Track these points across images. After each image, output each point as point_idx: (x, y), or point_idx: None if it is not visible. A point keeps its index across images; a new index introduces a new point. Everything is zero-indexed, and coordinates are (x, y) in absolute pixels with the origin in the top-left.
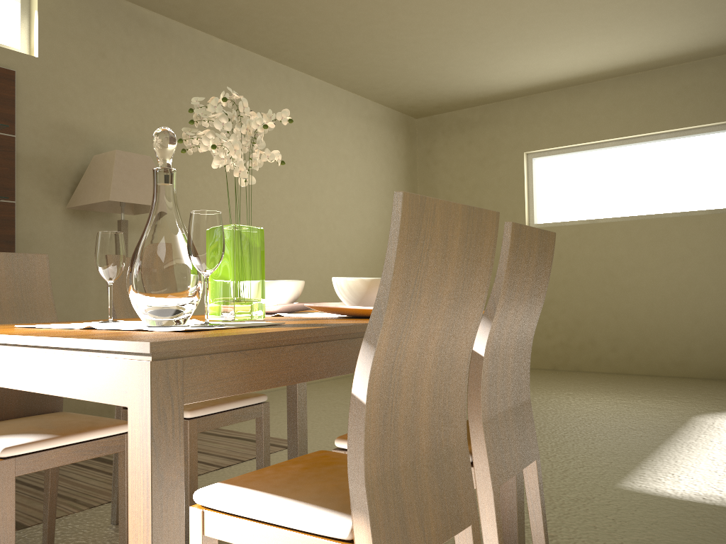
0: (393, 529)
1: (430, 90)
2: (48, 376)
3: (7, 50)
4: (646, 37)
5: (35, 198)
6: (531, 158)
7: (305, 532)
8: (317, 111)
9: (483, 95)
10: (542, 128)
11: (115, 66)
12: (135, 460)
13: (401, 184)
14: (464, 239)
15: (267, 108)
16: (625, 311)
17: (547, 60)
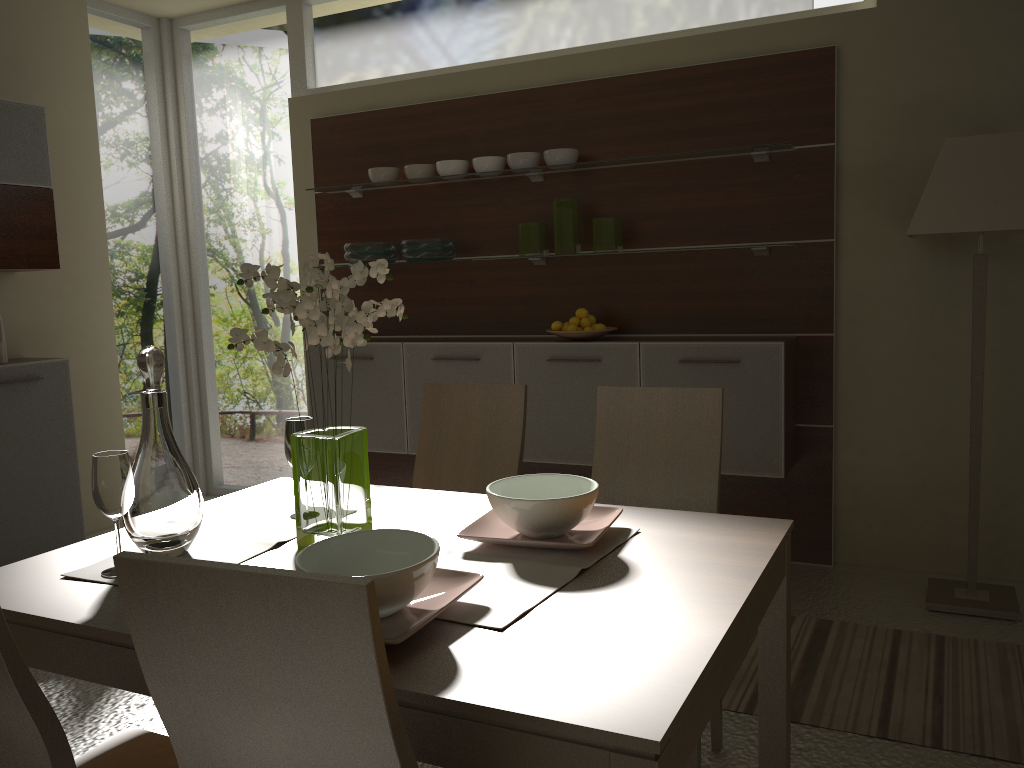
0: None
1: None
2: None
3: (829, 17)
4: None
5: (870, 228)
6: None
7: None
8: None
9: None
10: None
11: None
12: None
13: None
14: None
15: None
16: None
17: None
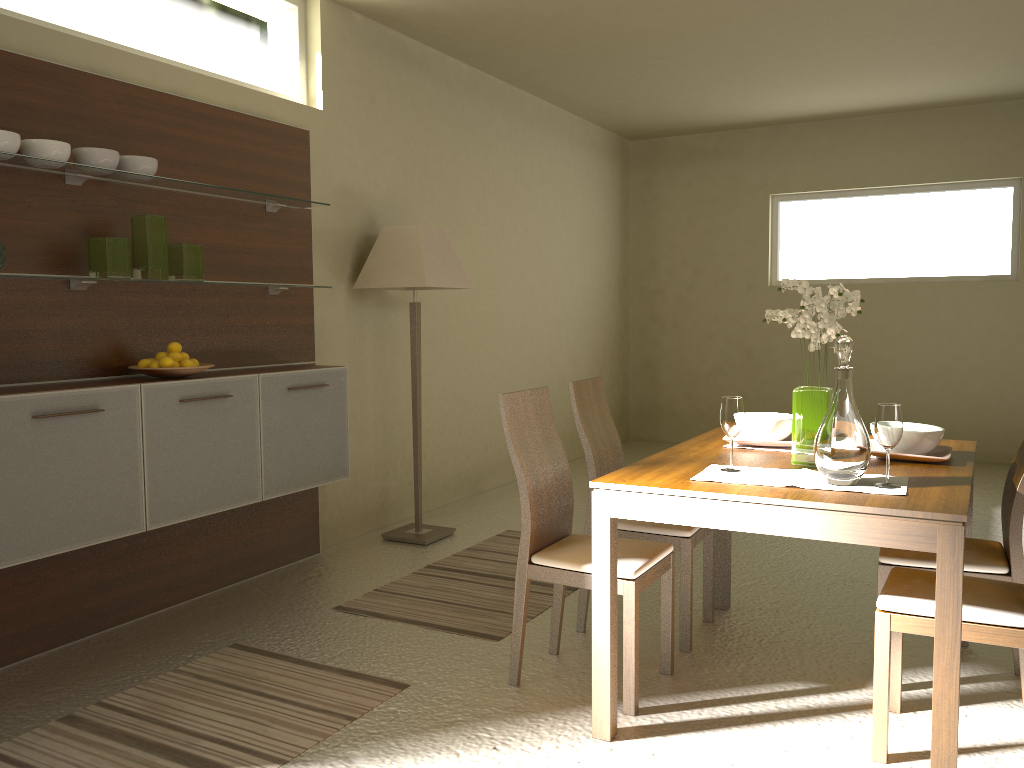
0: None
1: (670, 116)
2: (835, 529)
3: (299, 105)
4: (943, 83)
5: (324, 278)
6: (777, 201)
7: (987, 624)
8: (547, 143)
9: (727, 123)
10: (793, 167)
11: (383, 112)
12: (943, 584)
13: (616, 225)
14: None
15: (505, 145)
16: (882, 386)
17: (823, 97)
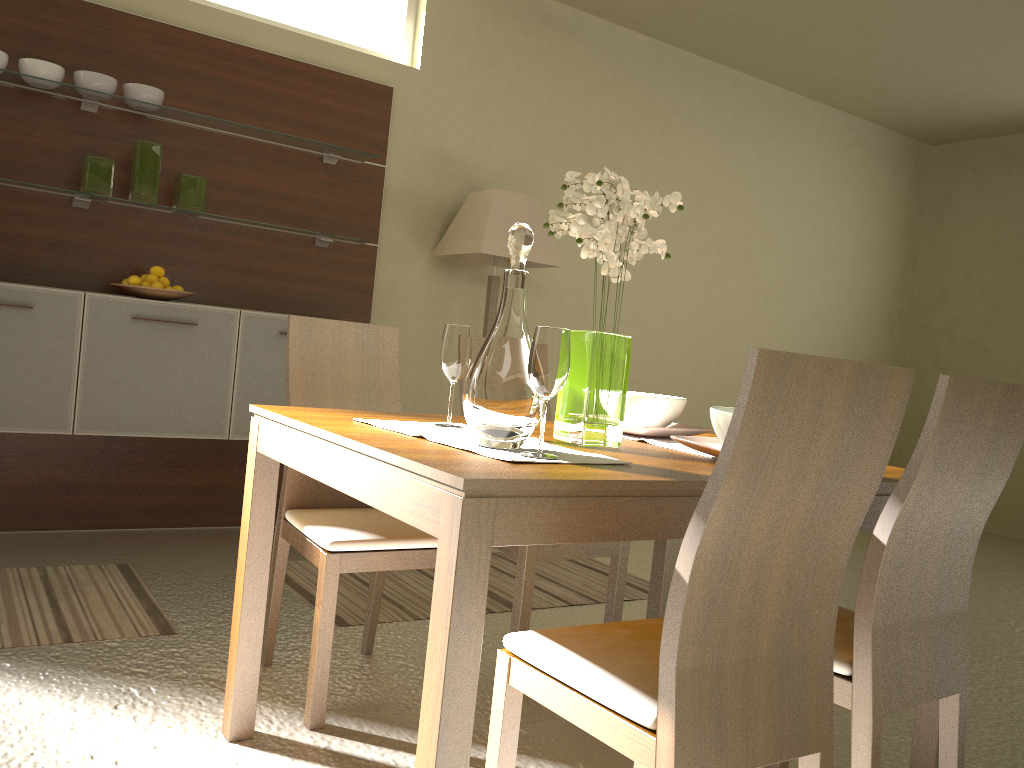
0: (705, 731)
1: (958, 106)
2: (373, 487)
3: (387, 62)
4: None
5: (400, 242)
6: None
7: (609, 708)
8: (774, 135)
9: None
10: None
11: (508, 78)
12: (438, 593)
13: (893, 245)
14: (850, 404)
15: (700, 130)
16: None
17: None
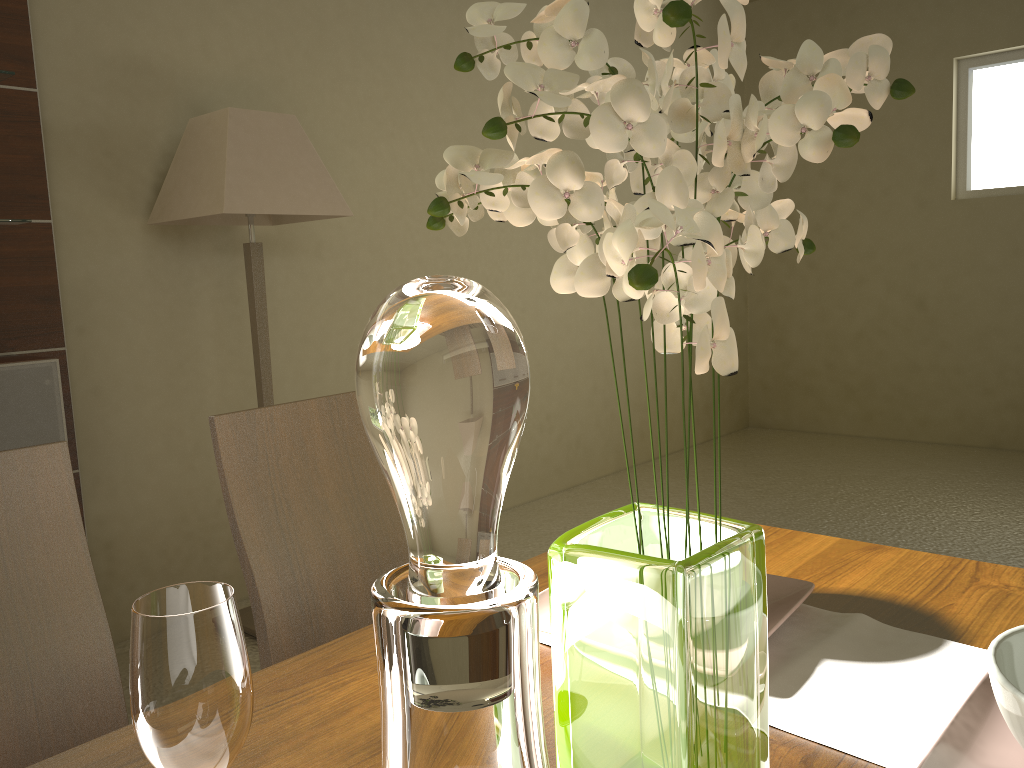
0: None
1: None
2: None
3: None
4: None
5: (89, 210)
6: (966, 68)
7: None
8: None
9: None
10: (993, 10)
11: None
12: None
13: None
14: None
15: (495, 0)
16: None
17: None
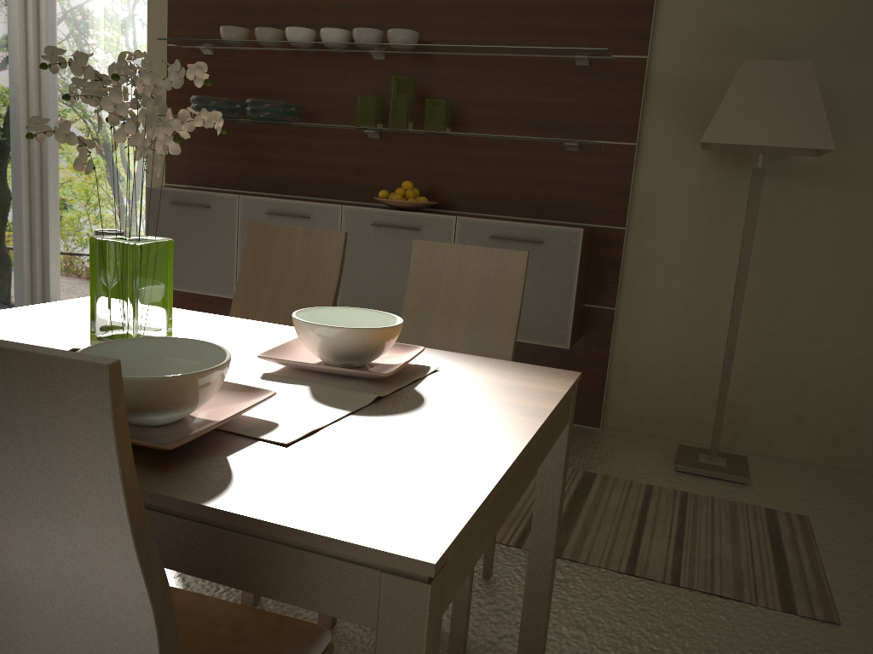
0: None
1: None
2: None
3: None
4: None
5: (668, 138)
6: None
7: None
8: None
9: None
10: None
11: None
12: None
13: None
14: None
15: None
16: None
17: None
